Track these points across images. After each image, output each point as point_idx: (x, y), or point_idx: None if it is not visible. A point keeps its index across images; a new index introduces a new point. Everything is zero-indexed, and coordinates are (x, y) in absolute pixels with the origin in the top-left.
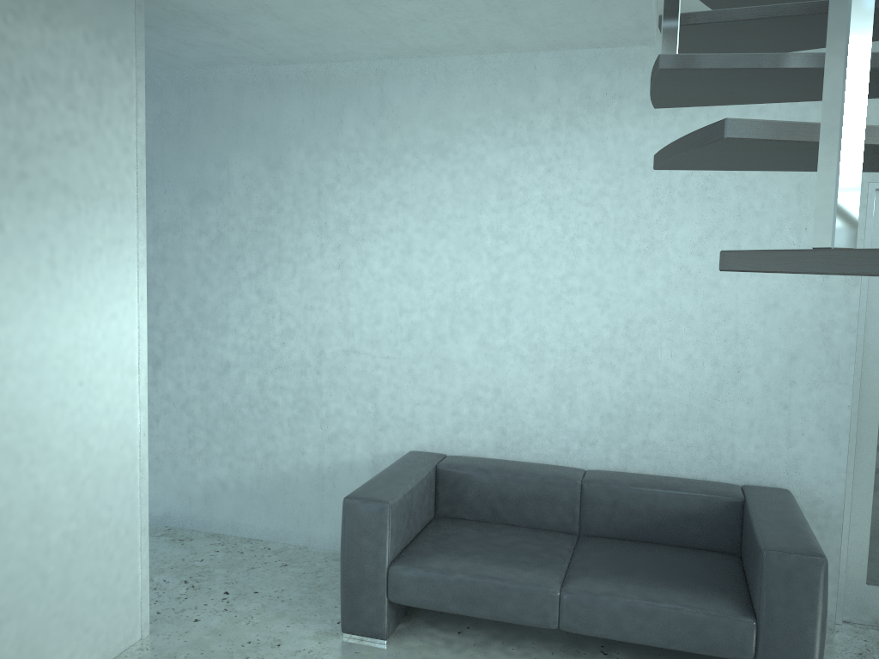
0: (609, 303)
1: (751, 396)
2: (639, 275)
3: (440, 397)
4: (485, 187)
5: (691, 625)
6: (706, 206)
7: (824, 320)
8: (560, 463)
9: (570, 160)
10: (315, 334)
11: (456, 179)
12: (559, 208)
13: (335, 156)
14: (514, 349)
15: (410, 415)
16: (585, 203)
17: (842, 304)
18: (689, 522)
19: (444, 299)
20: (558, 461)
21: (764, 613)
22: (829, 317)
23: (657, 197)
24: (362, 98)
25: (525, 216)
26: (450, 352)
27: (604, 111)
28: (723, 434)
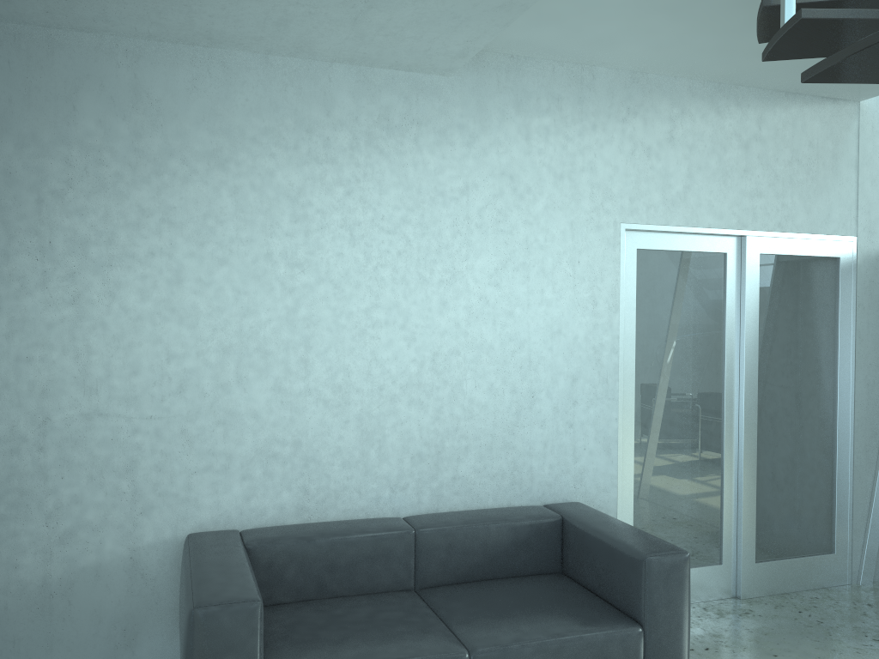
0: (415, 336)
1: (544, 419)
2: (443, 306)
3: (226, 460)
4: (276, 207)
5: (594, 649)
6: (500, 238)
7: (595, 343)
8: (371, 516)
9: (371, 184)
10: (35, 395)
11: (239, 196)
12: (361, 235)
13: (65, 153)
14: (316, 393)
15: (185, 488)
16: (388, 231)
17: (607, 328)
18: (519, 550)
19: (227, 340)
20: (369, 513)
21: (650, 618)
22: (599, 341)
23: (457, 228)
24: (107, 82)
25: (324, 242)
26: (237, 403)
27: (404, 135)
28: (523, 459)
